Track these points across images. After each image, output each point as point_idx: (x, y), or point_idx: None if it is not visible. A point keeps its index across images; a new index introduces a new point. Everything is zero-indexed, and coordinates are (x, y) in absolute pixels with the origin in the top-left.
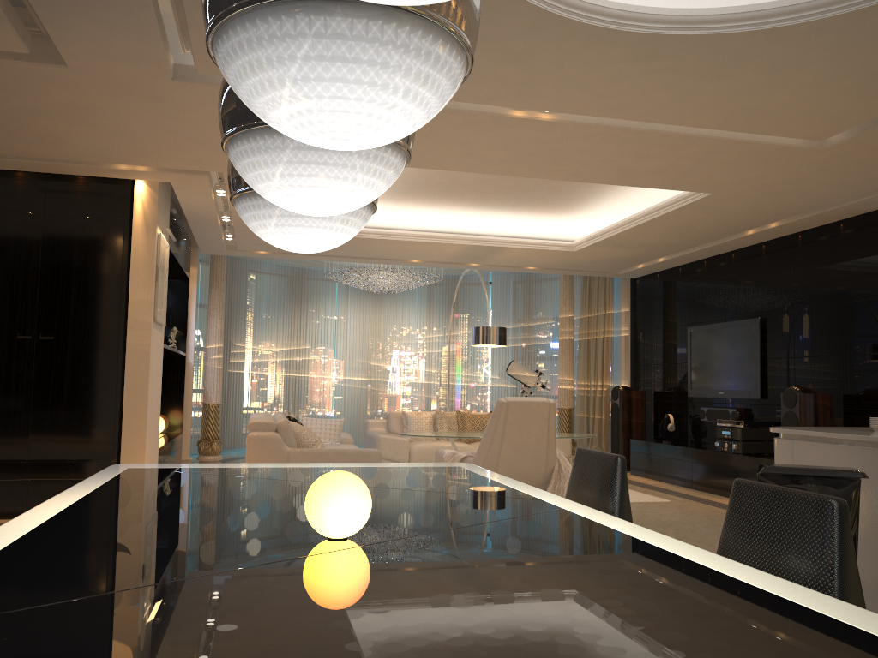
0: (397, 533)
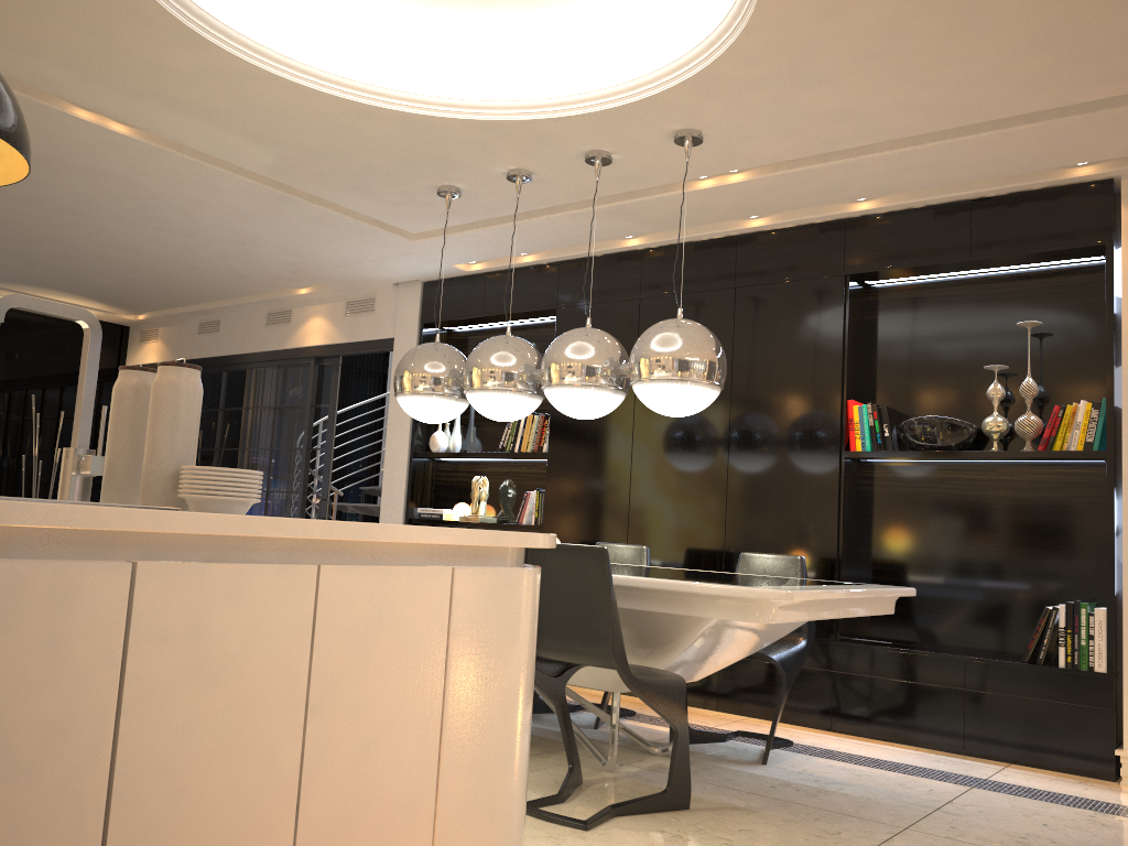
0: None
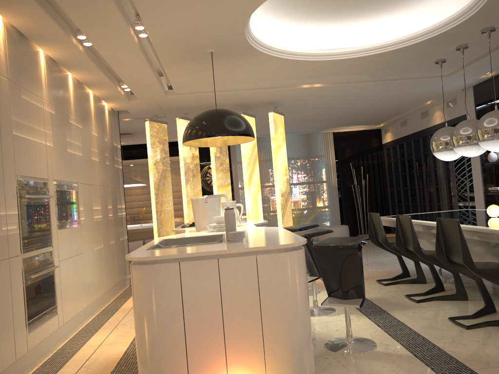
0: (484, 218)
